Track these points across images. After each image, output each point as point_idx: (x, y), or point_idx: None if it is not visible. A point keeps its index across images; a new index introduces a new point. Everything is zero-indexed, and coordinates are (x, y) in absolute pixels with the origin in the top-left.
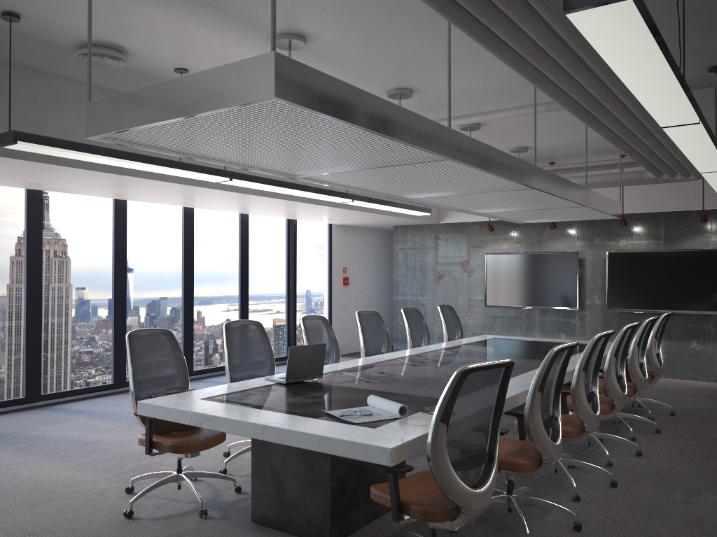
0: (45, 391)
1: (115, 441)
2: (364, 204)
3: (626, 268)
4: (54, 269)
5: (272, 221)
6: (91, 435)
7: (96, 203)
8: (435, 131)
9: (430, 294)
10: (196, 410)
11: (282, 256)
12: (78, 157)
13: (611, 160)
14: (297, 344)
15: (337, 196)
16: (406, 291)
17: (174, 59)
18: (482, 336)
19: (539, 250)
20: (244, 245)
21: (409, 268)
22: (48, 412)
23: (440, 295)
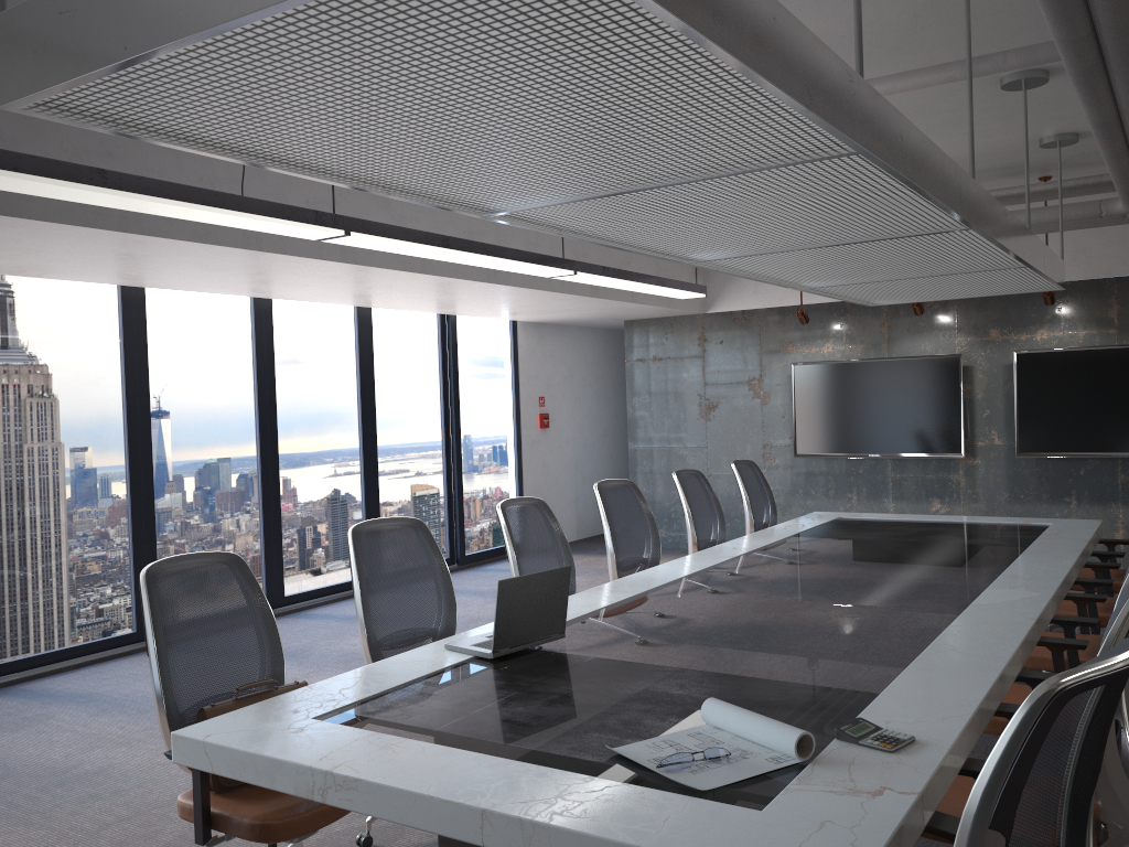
0: (3, 657)
1: (137, 768)
2: (594, 279)
3: (1050, 381)
4: (10, 424)
5: (414, 319)
6: (90, 754)
7: (85, 296)
8: (842, 81)
9: (694, 439)
10: (309, 758)
11: (433, 381)
12: (19, 187)
13: (1033, 185)
14: (466, 536)
15: (546, 264)
16: (651, 434)
17: None
18: (814, 516)
19: (889, 354)
20: (365, 365)
21: (656, 393)
22: (9, 700)
23: (713, 439)
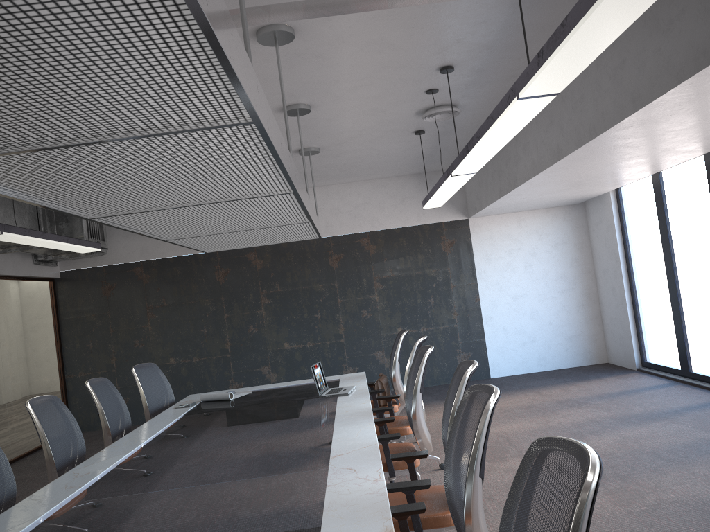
0: None
1: None
2: (549, 74)
3: None
4: None
5: None
6: (614, 437)
7: None
8: None
9: None
10: None
11: None
12: (439, 201)
13: None
14: None
15: (500, 112)
16: None
17: (411, 100)
18: None
19: None
20: None
21: None
22: None
23: None
